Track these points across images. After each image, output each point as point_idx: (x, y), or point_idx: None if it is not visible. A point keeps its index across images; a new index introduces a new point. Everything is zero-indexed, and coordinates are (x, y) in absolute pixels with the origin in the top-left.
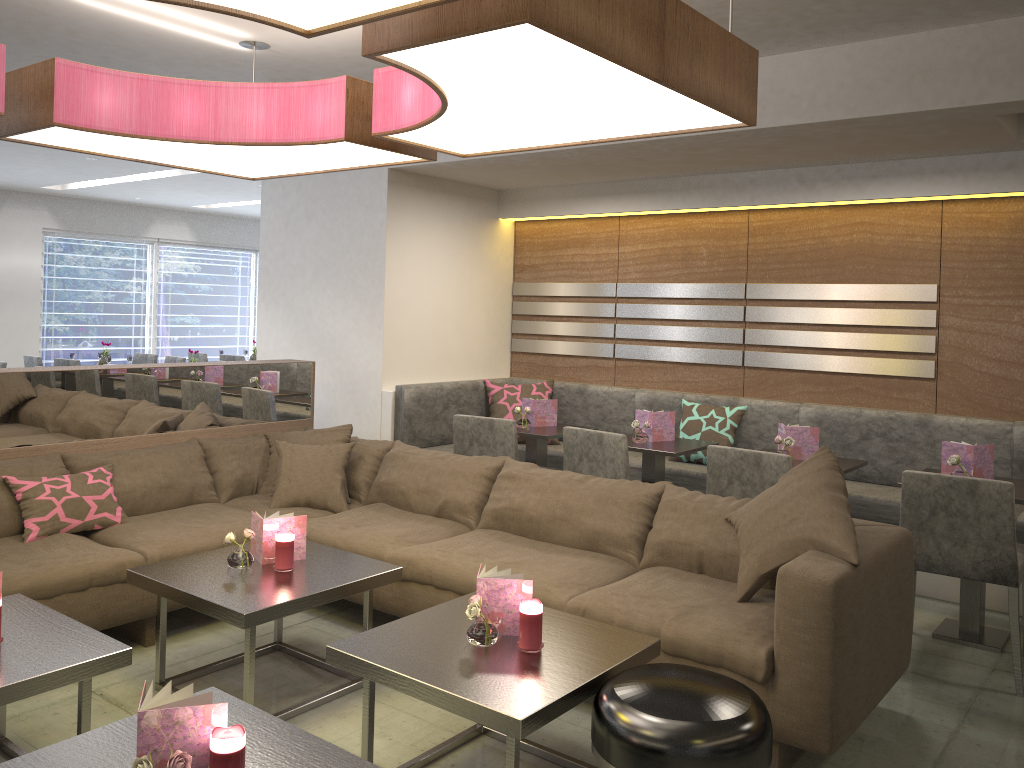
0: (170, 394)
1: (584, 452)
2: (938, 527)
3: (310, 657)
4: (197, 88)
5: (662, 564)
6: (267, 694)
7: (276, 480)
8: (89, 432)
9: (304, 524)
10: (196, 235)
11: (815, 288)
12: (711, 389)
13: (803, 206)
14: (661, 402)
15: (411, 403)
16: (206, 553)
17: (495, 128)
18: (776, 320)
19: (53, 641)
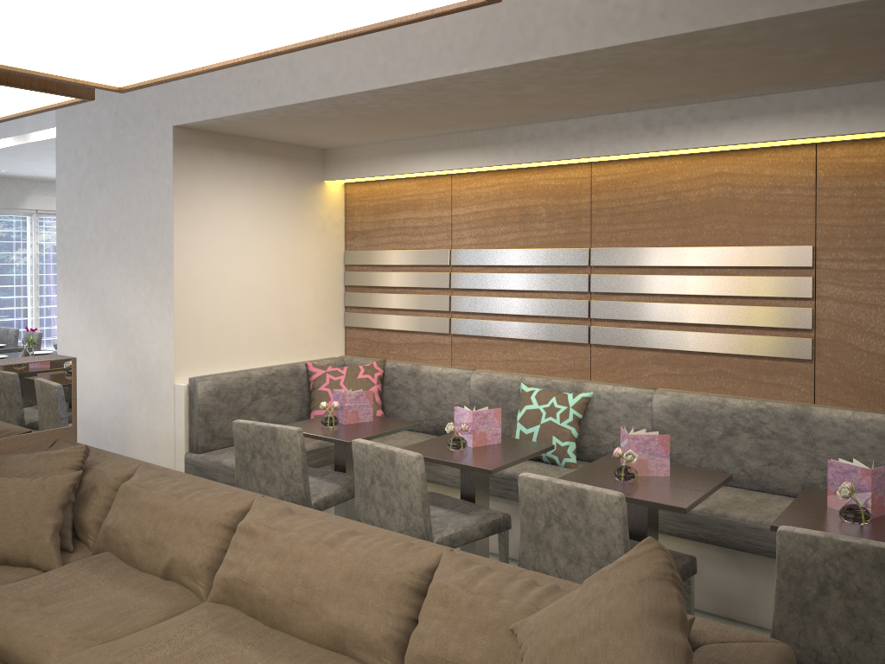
0: None
1: (376, 473)
2: (831, 612)
3: None
4: None
5: None
6: None
7: None
8: None
9: None
10: None
11: (668, 252)
12: (555, 370)
13: (652, 156)
14: (498, 386)
15: (207, 398)
16: None
17: (82, 29)
18: (625, 290)
19: None
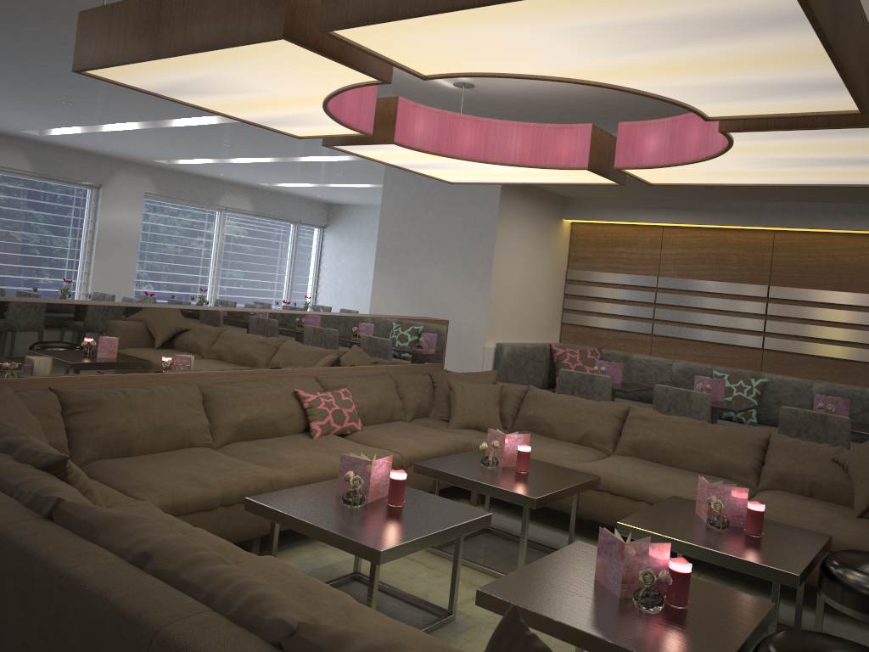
0: (367, 337)
1: (672, 404)
2: None
3: (518, 538)
4: (475, 122)
5: (777, 489)
6: (507, 560)
7: (451, 408)
8: (320, 361)
9: (528, 440)
10: (254, 206)
11: (827, 294)
12: (734, 364)
13: (821, 231)
14: (695, 371)
15: (507, 357)
16: (453, 456)
17: (711, 172)
18: (793, 315)
19: (434, 505)
